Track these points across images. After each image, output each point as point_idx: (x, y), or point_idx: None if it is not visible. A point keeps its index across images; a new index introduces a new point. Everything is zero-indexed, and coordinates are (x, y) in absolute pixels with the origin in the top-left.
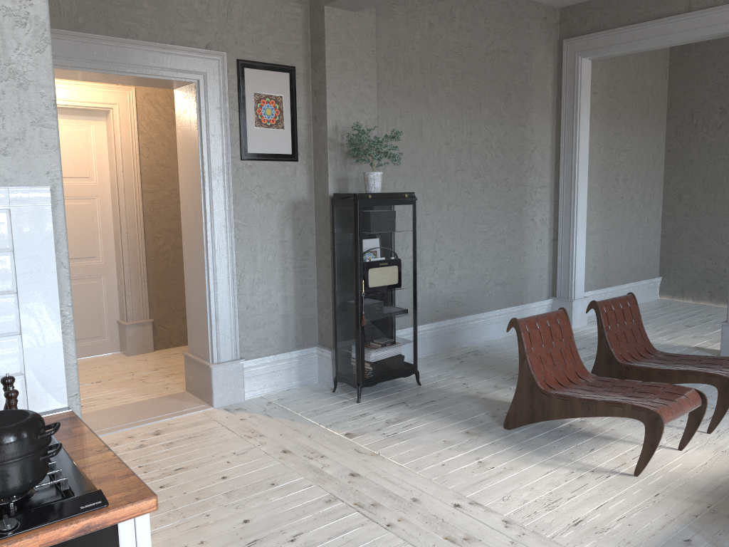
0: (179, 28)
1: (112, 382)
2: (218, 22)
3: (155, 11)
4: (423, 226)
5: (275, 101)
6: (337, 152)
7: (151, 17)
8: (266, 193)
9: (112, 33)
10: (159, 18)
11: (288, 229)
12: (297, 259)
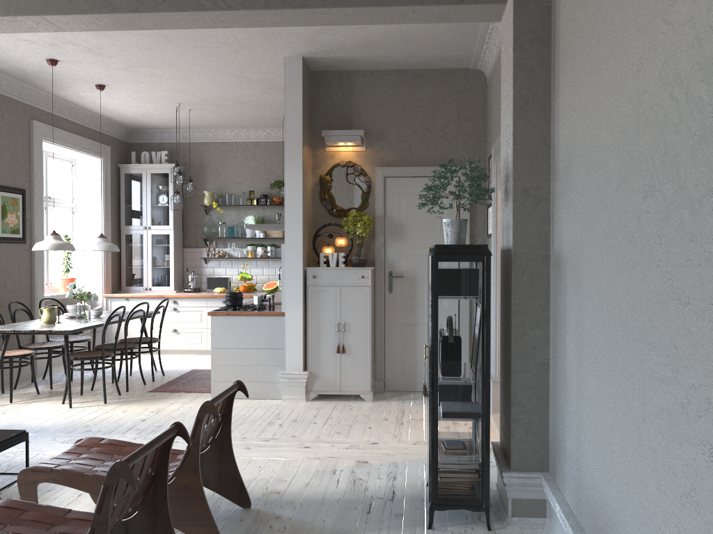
0: None
1: None
2: None
3: None
4: (585, 318)
5: None
6: (502, 193)
7: None
8: None
9: None
10: None
11: None
12: None
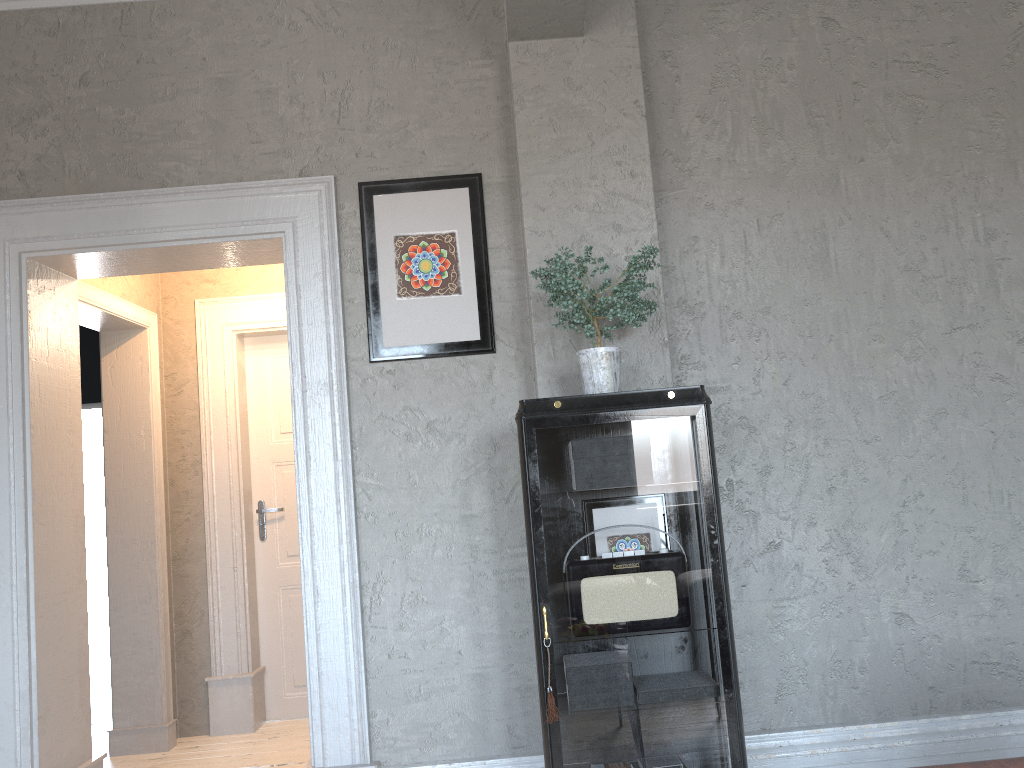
0: (252, 153)
1: (296, 767)
2: (323, 128)
3: (211, 135)
4: (858, 471)
5: (439, 244)
6: (556, 320)
7: (203, 147)
8: (426, 421)
9: (139, 185)
10: (216, 145)
11: (480, 491)
12: (503, 554)
